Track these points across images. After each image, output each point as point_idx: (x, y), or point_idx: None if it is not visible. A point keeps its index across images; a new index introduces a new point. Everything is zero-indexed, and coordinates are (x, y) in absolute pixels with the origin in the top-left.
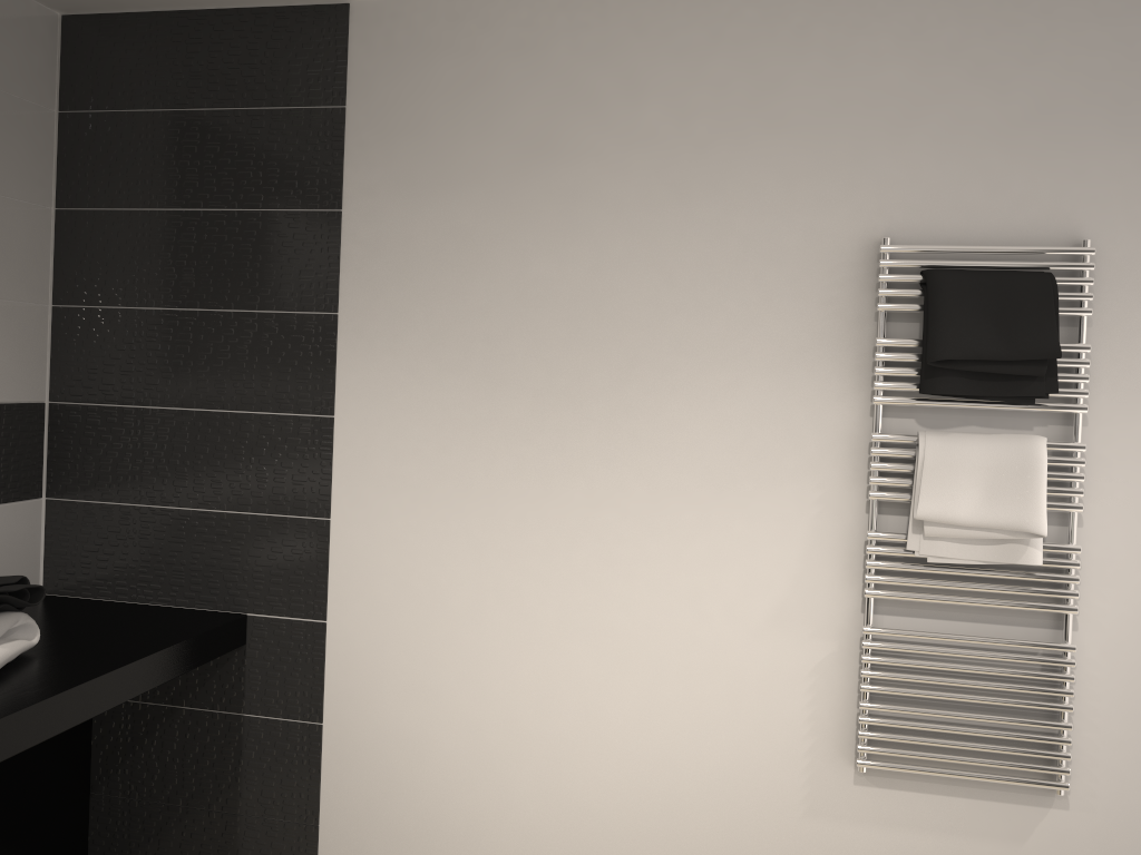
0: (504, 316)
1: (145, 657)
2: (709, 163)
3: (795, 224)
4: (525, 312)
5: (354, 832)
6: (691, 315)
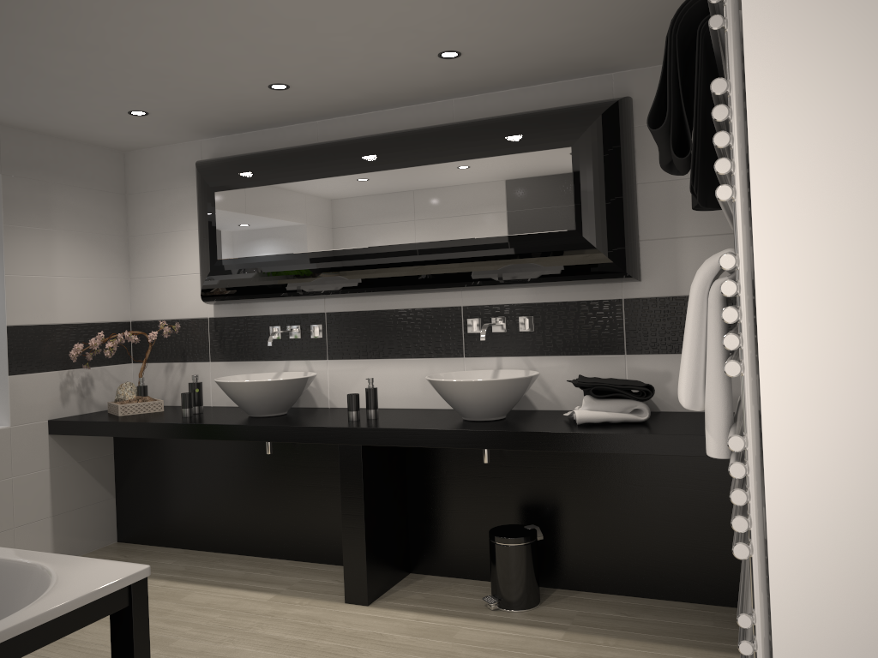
0: None
1: (646, 434)
2: None
3: None
4: None
5: None
6: None
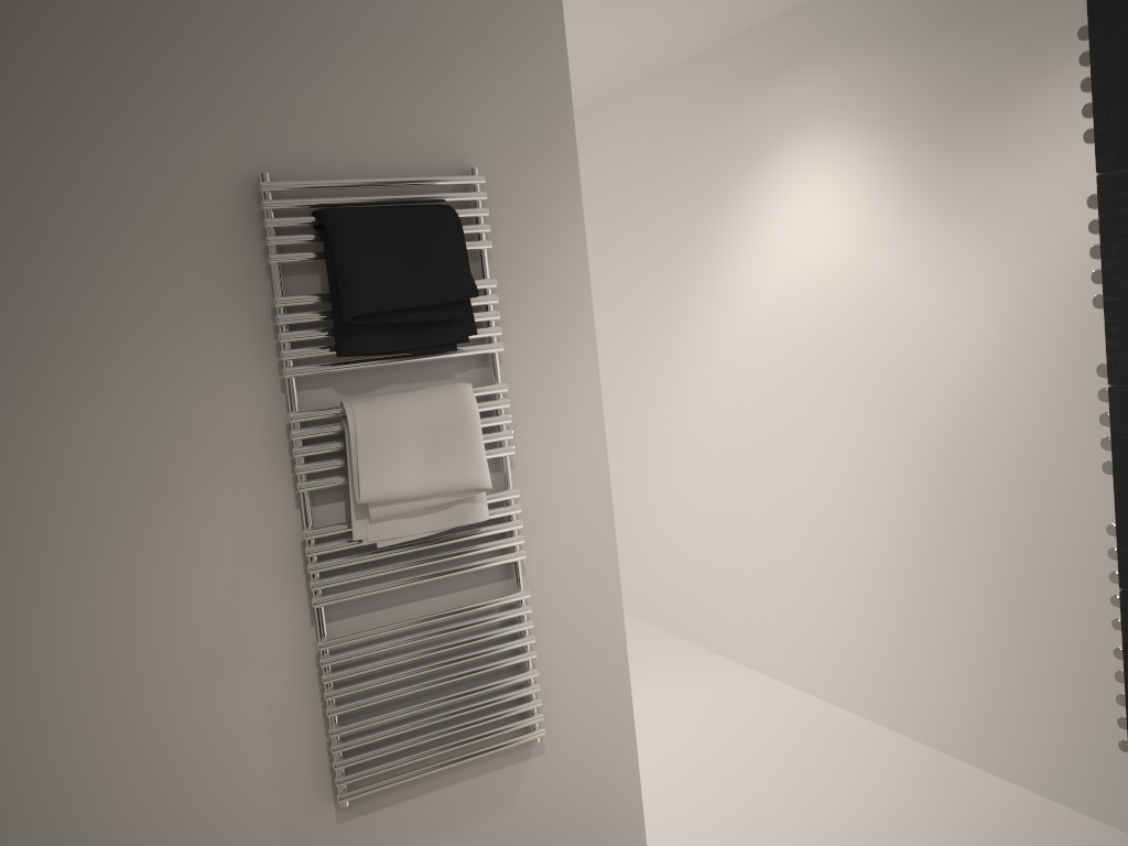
0: None
1: None
2: None
3: (142, 159)
4: None
5: None
6: (11, 295)
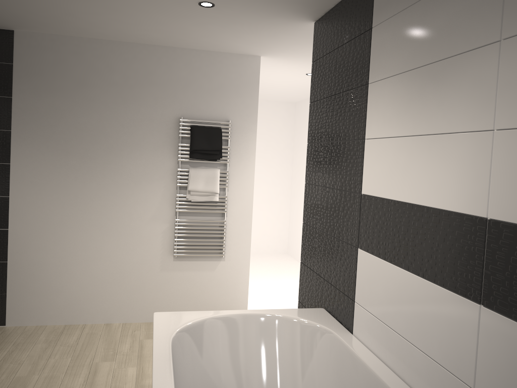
0: (70, 133)
1: None
2: (133, 92)
3: (157, 111)
4: (77, 132)
5: (20, 294)
6: (128, 135)
